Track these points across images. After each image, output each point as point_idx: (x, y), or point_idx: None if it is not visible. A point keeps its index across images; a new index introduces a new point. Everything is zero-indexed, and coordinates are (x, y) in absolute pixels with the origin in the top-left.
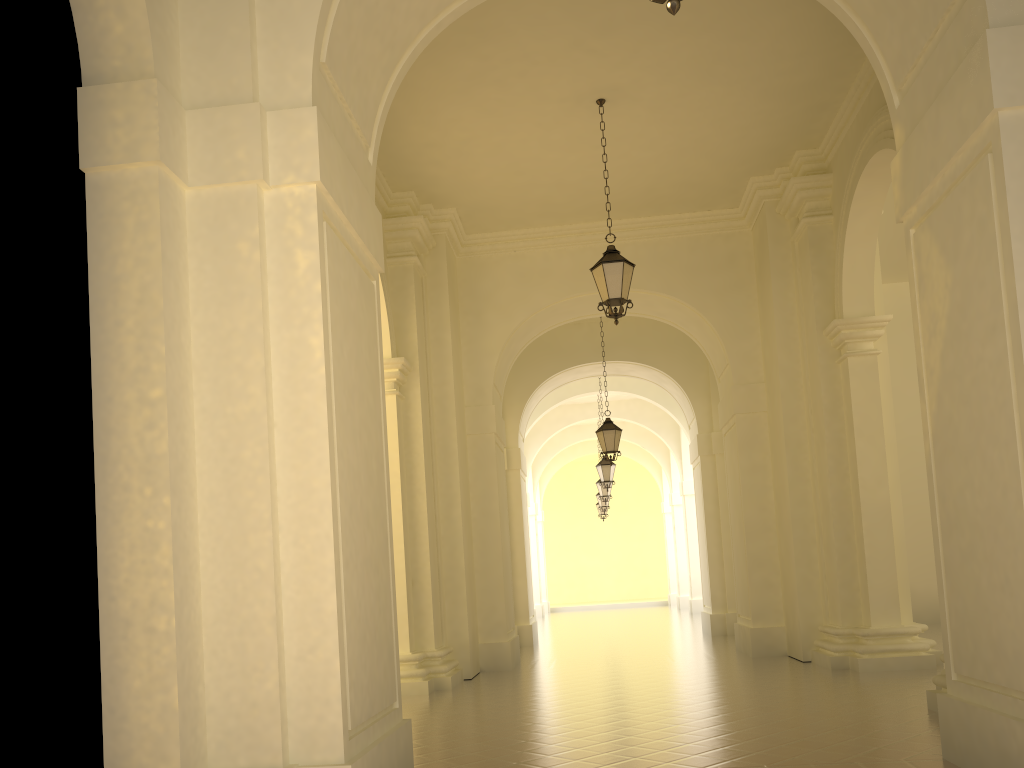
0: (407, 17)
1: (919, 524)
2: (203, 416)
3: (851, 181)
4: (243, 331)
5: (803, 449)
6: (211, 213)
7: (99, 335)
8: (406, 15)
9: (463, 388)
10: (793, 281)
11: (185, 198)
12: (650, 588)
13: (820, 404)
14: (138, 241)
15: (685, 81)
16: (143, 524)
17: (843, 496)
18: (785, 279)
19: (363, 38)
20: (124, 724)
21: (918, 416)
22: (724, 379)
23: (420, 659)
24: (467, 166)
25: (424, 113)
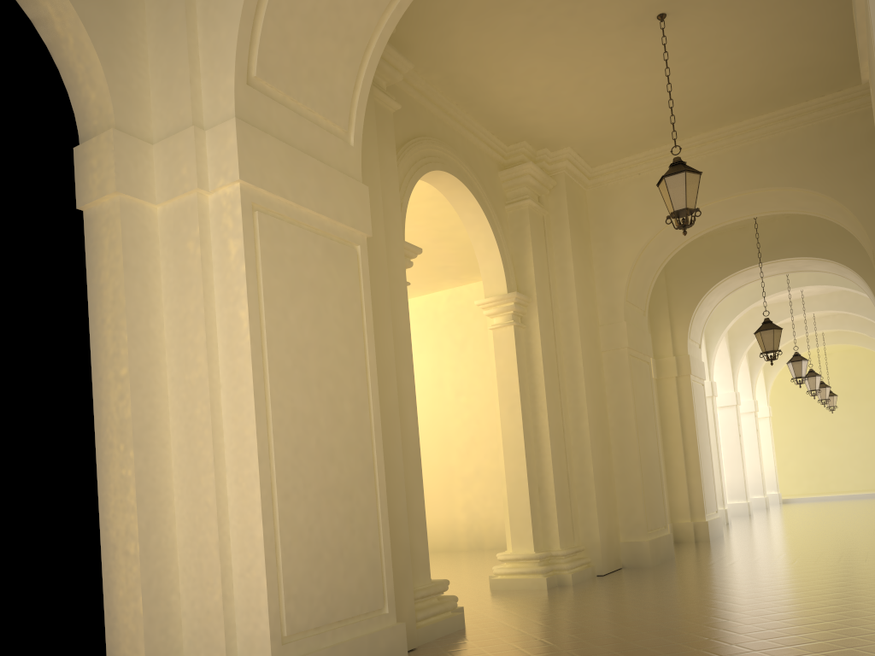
0: (358, 10)
1: None
2: (172, 384)
3: None
4: (193, 313)
5: None
6: (172, 222)
7: (94, 331)
8: (356, 9)
9: (596, 309)
10: None
11: (157, 214)
12: None
13: None
14: (111, 256)
15: None
16: (120, 472)
17: None
18: None
19: (309, 42)
20: (115, 623)
21: None
22: None
23: (540, 558)
24: (561, 108)
25: (499, 73)
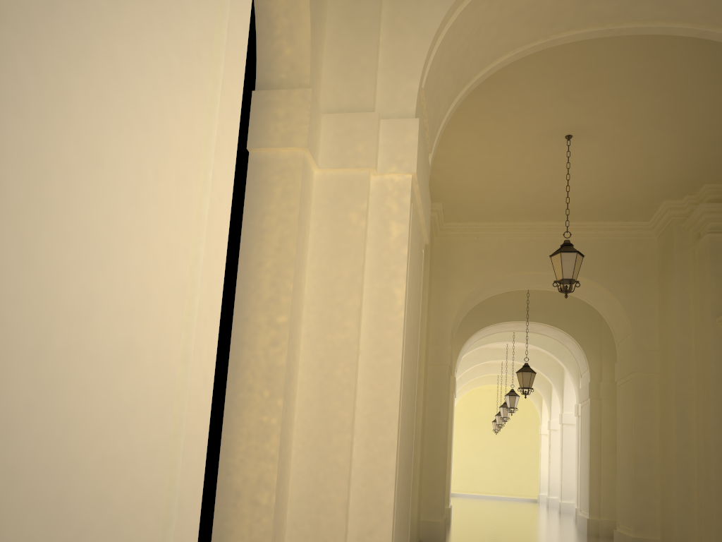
0: (472, 62)
1: None
2: (308, 339)
3: None
4: (346, 278)
5: (689, 405)
6: (332, 189)
7: (244, 271)
8: (472, 61)
9: (429, 330)
10: (691, 279)
11: (313, 176)
12: (522, 487)
13: (709, 373)
14: (282, 204)
15: (635, 127)
16: (259, 418)
17: None
18: (685, 276)
19: (444, 74)
20: None
21: None
22: (624, 345)
23: None
24: (458, 174)
25: None
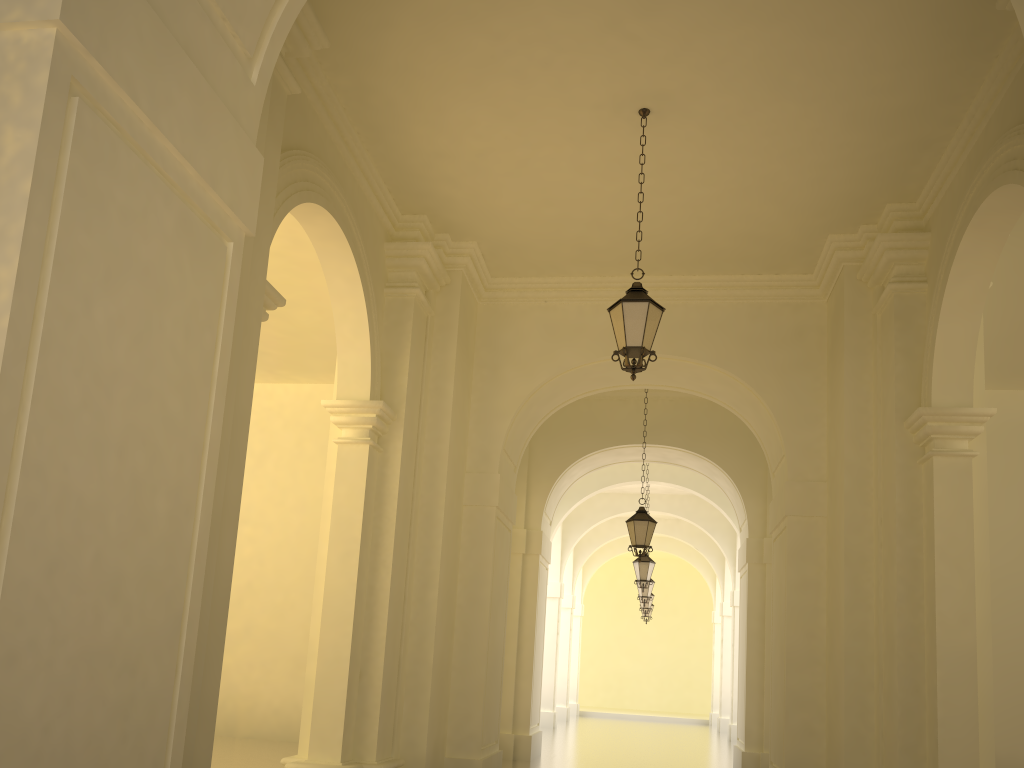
0: None
1: (1006, 675)
2: None
3: (954, 236)
4: None
5: (867, 567)
6: None
7: None
8: None
9: (466, 451)
10: (871, 361)
11: None
12: (693, 702)
13: (893, 512)
14: None
15: (750, 92)
16: None
17: (914, 633)
18: (861, 358)
19: None
20: None
21: (1014, 546)
22: (779, 474)
23: None
24: (486, 188)
25: (429, 110)
